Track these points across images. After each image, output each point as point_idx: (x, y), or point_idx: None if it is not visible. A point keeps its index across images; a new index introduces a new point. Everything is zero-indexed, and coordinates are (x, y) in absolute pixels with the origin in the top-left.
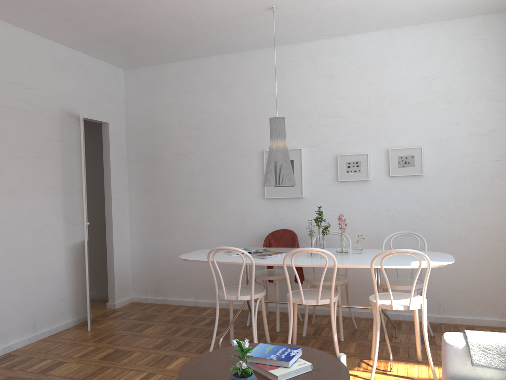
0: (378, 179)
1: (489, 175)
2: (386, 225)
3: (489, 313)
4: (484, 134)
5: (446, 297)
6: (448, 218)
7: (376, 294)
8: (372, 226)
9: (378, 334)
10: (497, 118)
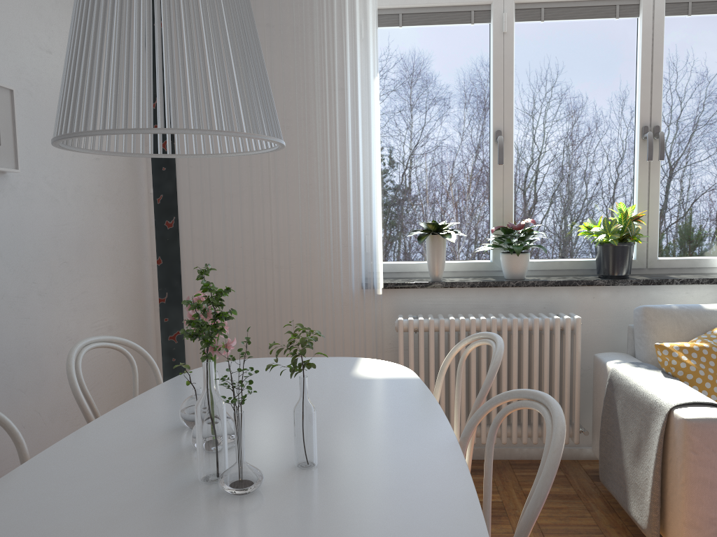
0: None
1: (93, 189)
2: None
3: None
4: None
5: None
6: (53, 293)
7: None
8: None
9: None
10: None
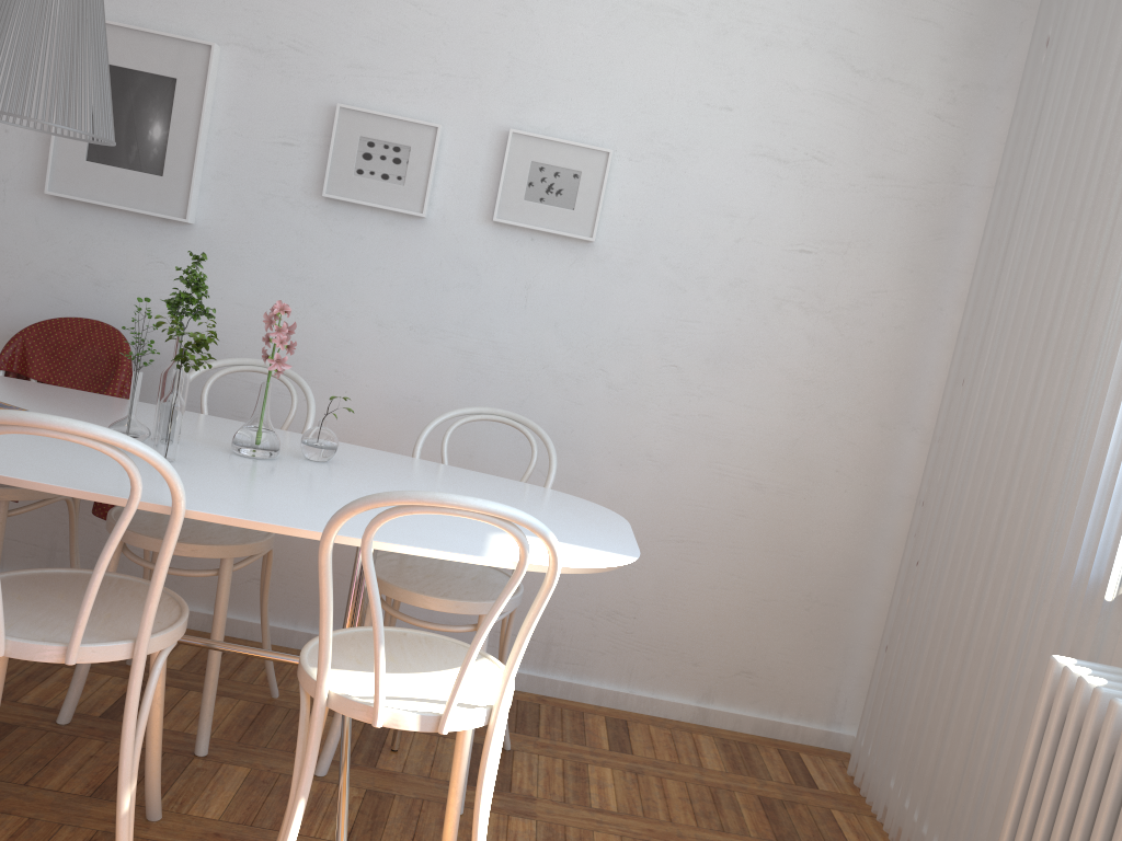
0: (455, 225)
1: (776, 290)
2: (447, 379)
3: (677, 685)
4: (793, 161)
5: (573, 624)
6: (635, 394)
7: (326, 654)
8: (403, 372)
9: (299, 810)
10: (840, 123)
